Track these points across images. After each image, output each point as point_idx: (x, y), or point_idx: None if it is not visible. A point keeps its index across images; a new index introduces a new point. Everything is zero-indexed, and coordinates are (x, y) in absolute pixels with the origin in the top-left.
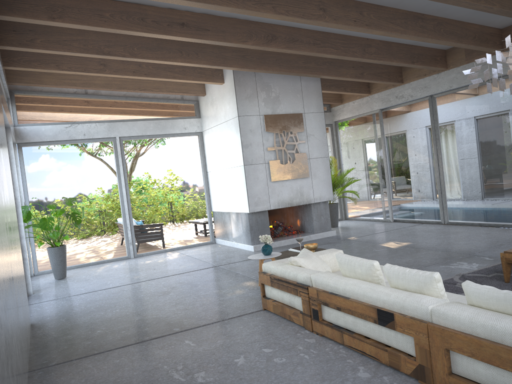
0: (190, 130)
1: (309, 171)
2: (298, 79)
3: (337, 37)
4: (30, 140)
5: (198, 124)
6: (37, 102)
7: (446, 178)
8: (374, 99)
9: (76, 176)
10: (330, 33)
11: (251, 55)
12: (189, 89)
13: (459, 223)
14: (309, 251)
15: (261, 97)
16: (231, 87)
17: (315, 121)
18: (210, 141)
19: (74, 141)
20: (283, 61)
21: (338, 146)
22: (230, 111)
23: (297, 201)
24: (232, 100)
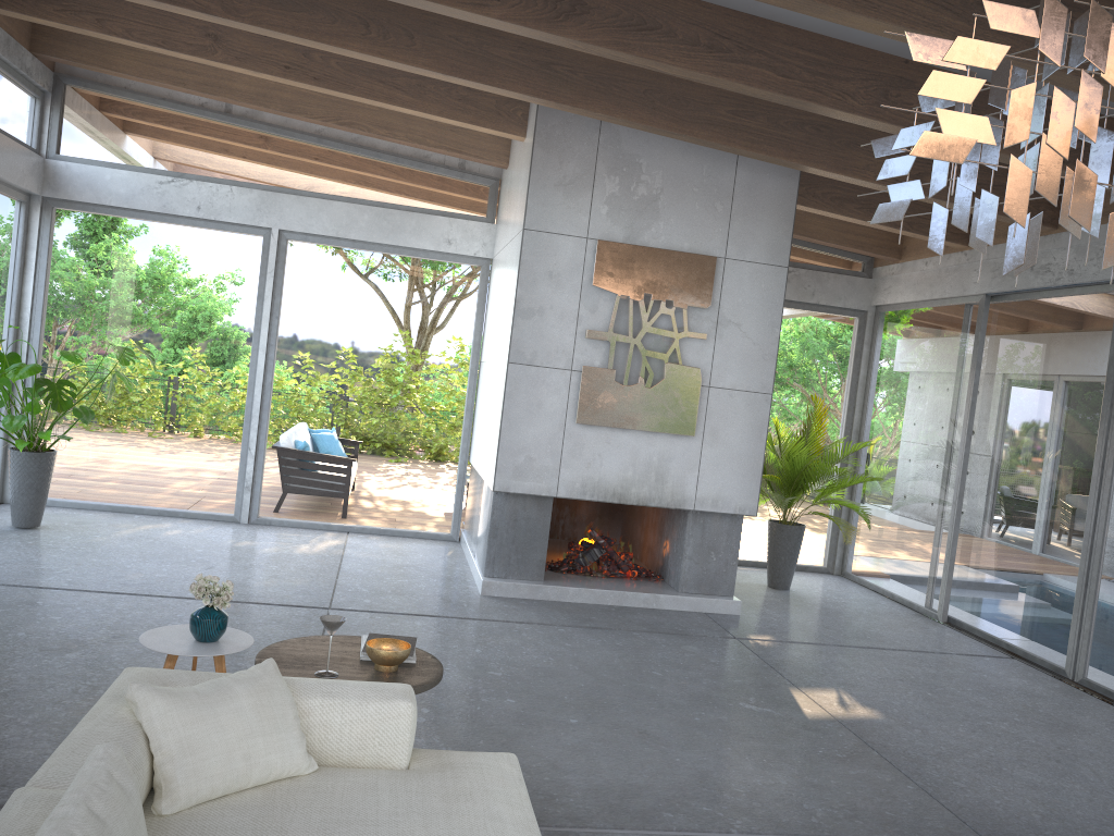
0: (460, 249)
1: (699, 420)
2: (731, 161)
3: (798, 41)
4: (73, 197)
5: (485, 239)
6: (110, 113)
7: (1111, 546)
8: (977, 262)
9: (160, 301)
10: (777, 25)
11: (571, 65)
12: (467, 144)
13: (1112, 696)
14: (255, 678)
15: (605, 190)
16: (529, 150)
17: (755, 288)
18: (494, 285)
19: (172, 219)
20: (666, 99)
21: (868, 375)
22: (518, 214)
23: (641, 494)
24: (524, 185)
